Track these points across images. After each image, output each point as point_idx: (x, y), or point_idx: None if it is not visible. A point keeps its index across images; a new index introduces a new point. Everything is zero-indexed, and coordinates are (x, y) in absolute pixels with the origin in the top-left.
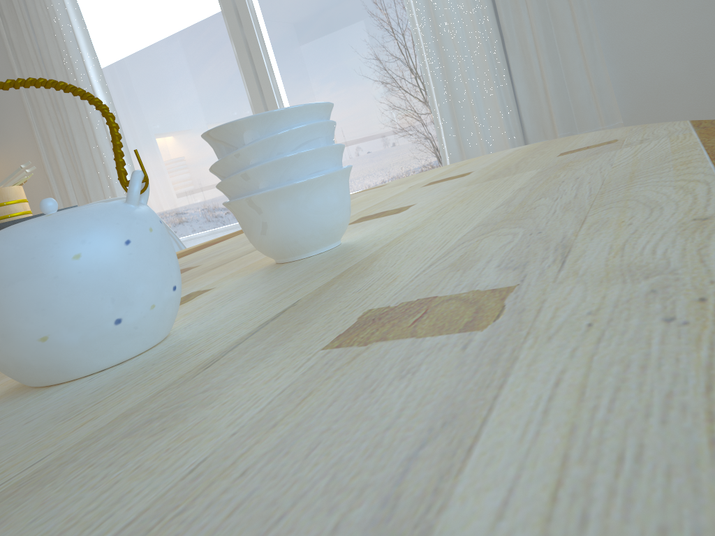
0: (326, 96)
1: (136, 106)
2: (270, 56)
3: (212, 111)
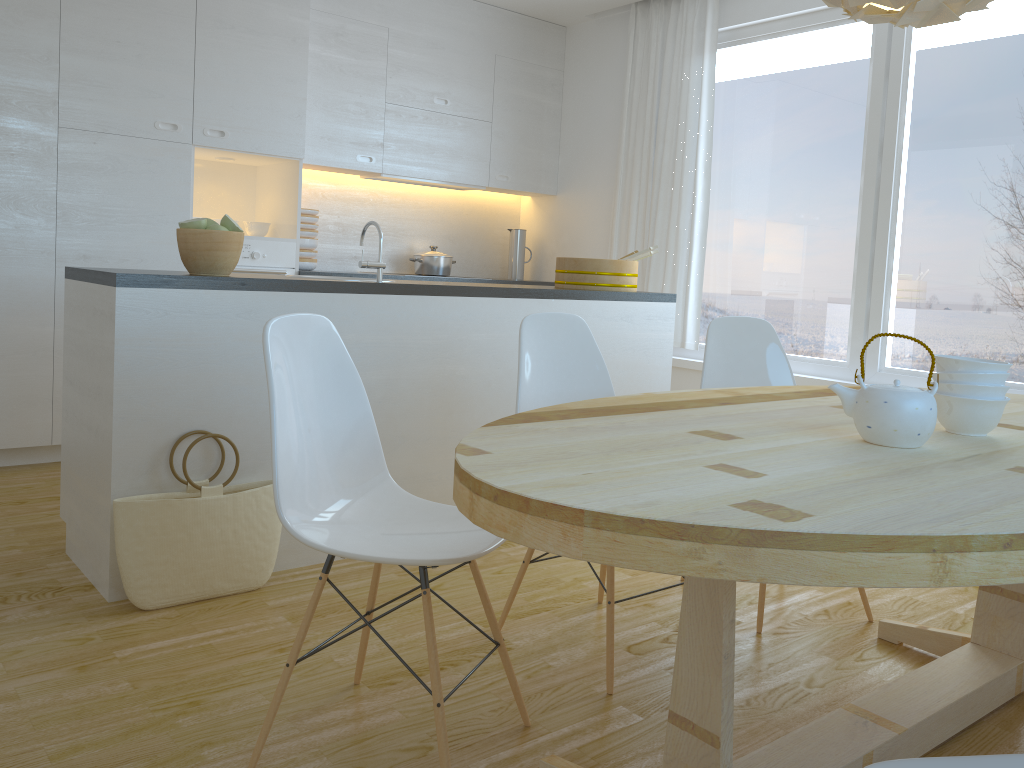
0: (946, 263)
1: (729, 200)
2: (899, 202)
3: (810, 233)
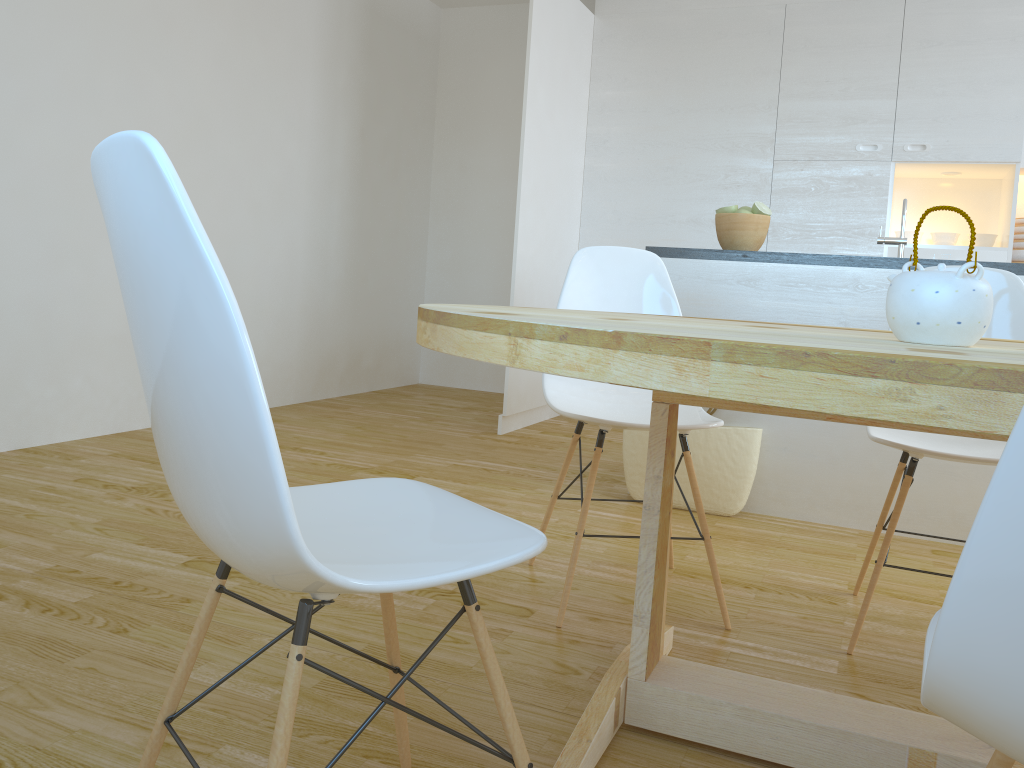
0: None
1: None
2: None
3: None
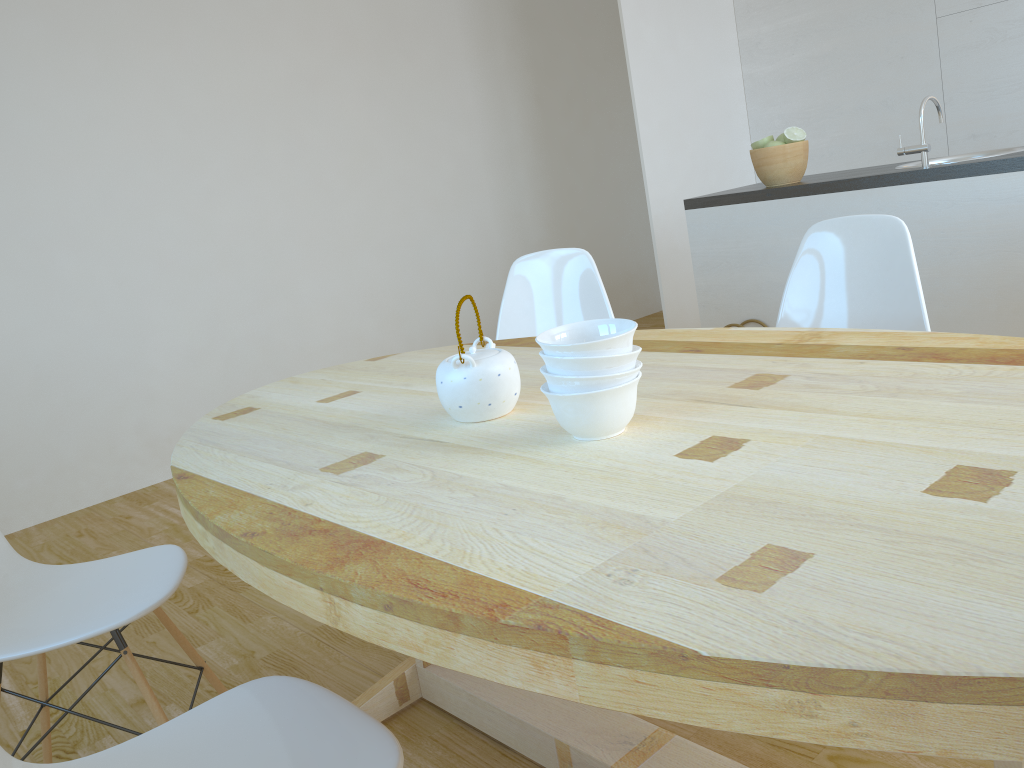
0: None
1: None
2: None
3: None
